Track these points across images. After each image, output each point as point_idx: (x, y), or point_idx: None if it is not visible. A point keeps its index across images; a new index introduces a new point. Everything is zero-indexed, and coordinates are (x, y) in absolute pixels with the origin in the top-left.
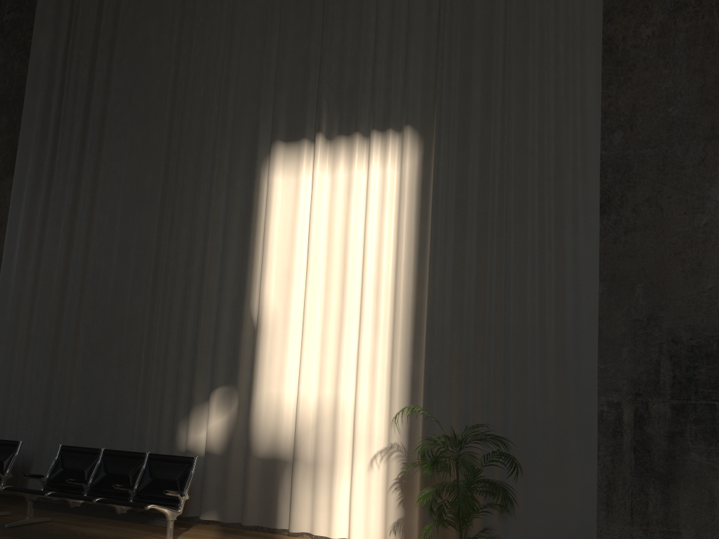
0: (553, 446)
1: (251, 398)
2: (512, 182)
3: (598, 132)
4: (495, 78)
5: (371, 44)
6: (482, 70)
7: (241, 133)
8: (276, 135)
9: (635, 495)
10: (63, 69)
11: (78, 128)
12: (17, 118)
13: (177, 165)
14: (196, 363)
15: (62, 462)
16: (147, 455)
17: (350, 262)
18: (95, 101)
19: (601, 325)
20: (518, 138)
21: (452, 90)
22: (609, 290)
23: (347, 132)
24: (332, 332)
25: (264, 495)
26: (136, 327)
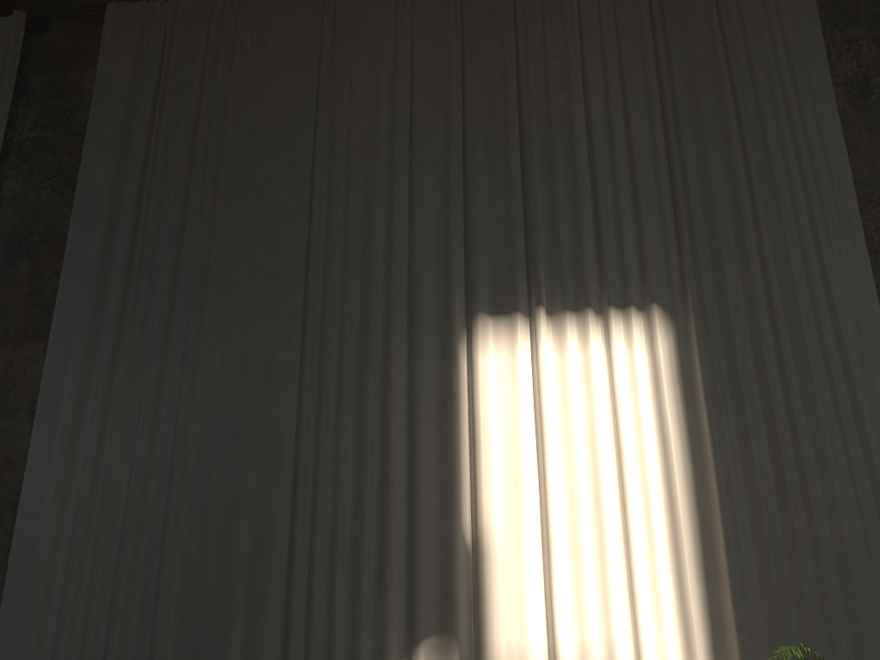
0: None
1: (481, 650)
2: (793, 372)
3: None
4: (752, 259)
5: (588, 211)
6: (734, 249)
7: (426, 301)
8: (478, 305)
9: None
10: (137, 206)
11: (166, 282)
12: (47, 264)
13: (331, 337)
14: (386, 605)
15: None
16: None
17: (603, 463)
18: (190, 249)
19: None
20: (790, 324)
21: (702, 268)
22: None
23: (573, 308)
24: (589, 554)
25: None
26: (277, 556)
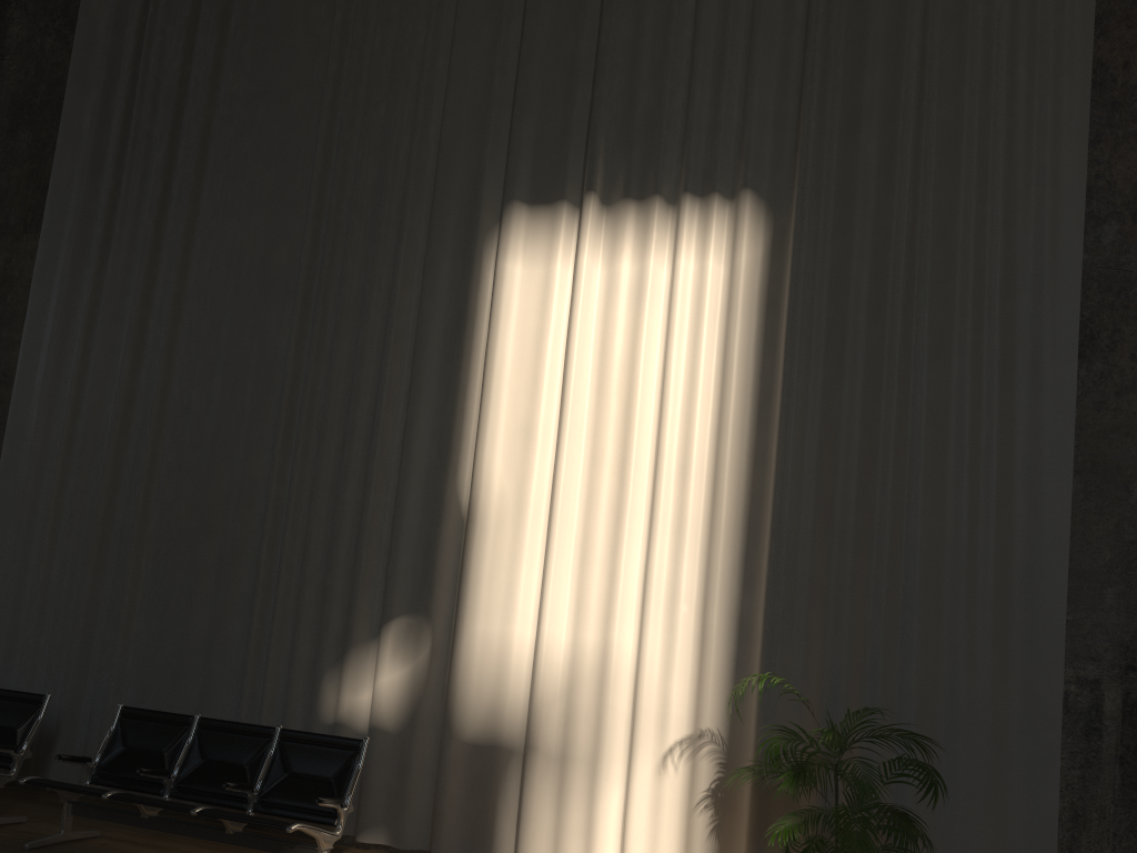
0: (984, 749)
1: (454, 639)
2: (927, 297)
3: (1080, 221)
4: (903, 119)
5: (685, 47)
6: (881, 104)
7: (452, 185)
8: (513, 191)
9: (1121, 837)
10: (136, 56)
11: (159, 158)
12: (49, 135)
13: (335, 234)
14: (358, 575)
15: (123, 735)
16: (277, 731)
17: (638, 416)
18: (191, 114)
19: (1070, 547)
20: (940, 223)
21: (827, 135)
22: (1087, 490)
23: (638, 195)
24: (601, 534)
25: (471, 805)
26: (252, 506)
